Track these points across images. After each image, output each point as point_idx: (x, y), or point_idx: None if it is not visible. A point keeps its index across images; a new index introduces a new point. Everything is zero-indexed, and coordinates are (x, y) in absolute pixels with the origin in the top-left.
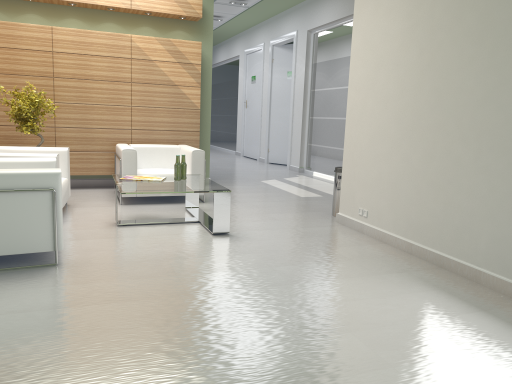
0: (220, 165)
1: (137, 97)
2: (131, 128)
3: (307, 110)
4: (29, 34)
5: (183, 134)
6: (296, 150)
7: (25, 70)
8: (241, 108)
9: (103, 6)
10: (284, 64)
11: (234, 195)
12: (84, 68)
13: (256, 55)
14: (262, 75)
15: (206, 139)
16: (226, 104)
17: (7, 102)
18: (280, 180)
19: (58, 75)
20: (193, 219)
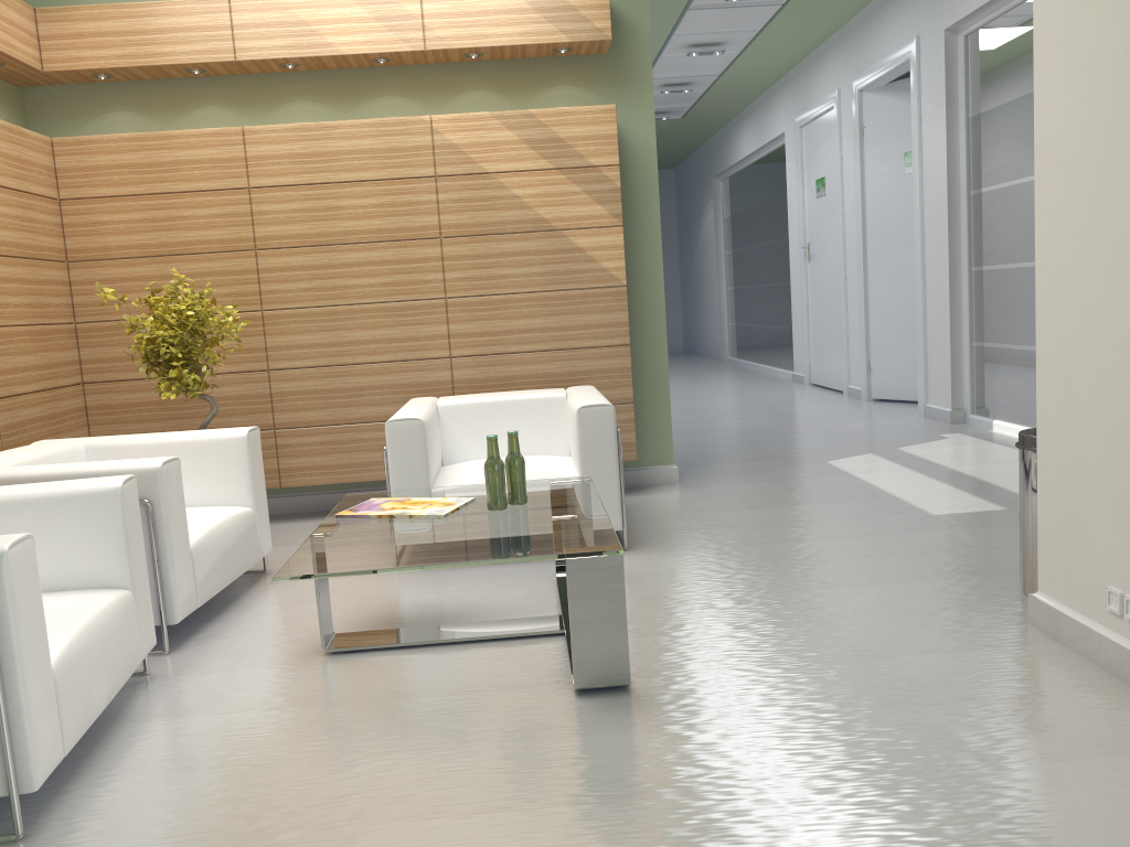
0: (737, 416)
1: (458, 273)
2: (449, 355)
3: (963, 250)
4: (195, 155)
5: (585, 356)
6: (940, 363)
7: (191, 241)
8: (797, 263)
9: (358, 56)
10: (895, 135)
11: (726, 518)
12: (325, 217)
13: (822, 124)
14: (839, 173)
15: (658, 363)
16: (765, 257)
17: (132, 324)
18: (887, 454)
19: (266, 242)
20: (550, 625)
